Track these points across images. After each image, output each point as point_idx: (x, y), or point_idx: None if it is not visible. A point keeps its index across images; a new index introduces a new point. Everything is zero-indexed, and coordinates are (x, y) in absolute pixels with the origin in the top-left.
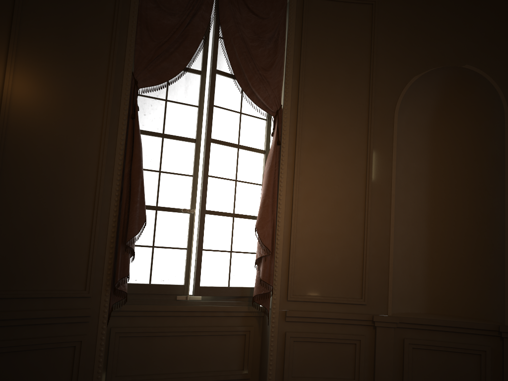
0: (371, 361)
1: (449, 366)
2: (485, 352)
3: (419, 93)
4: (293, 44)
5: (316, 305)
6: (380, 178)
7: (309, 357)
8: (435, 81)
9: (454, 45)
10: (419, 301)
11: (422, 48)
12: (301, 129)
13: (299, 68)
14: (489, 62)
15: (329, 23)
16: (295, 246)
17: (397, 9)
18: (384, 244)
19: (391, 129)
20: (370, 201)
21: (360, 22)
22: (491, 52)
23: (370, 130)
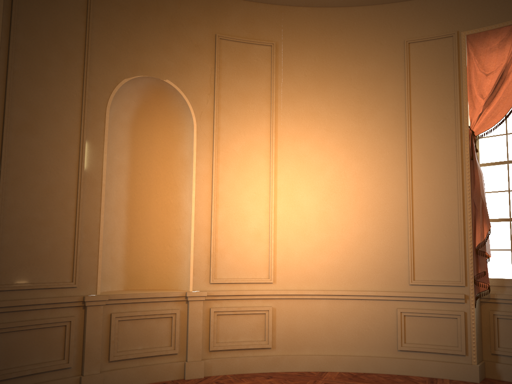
0: (80, 339)
1: (148, 331)
2: (176, 314)
3: (125, 94)
4: (2, 13)
5: (24, 293)
6: (92, 168)
7: (17, 347)
8: (139, 86)
9: (158, 60)
10: (118, 280)
11: (132, 55)
12: (10, 108)
13: (8, 41)
14: (184, 82)
15: (43, 3)
16: (2, 233)
17: (111, 11)
18: (95, 230)
19: (103, 123)
20: (83, 189)
21: (75, 12)
22: (186, 75)
23: (84, 121)
